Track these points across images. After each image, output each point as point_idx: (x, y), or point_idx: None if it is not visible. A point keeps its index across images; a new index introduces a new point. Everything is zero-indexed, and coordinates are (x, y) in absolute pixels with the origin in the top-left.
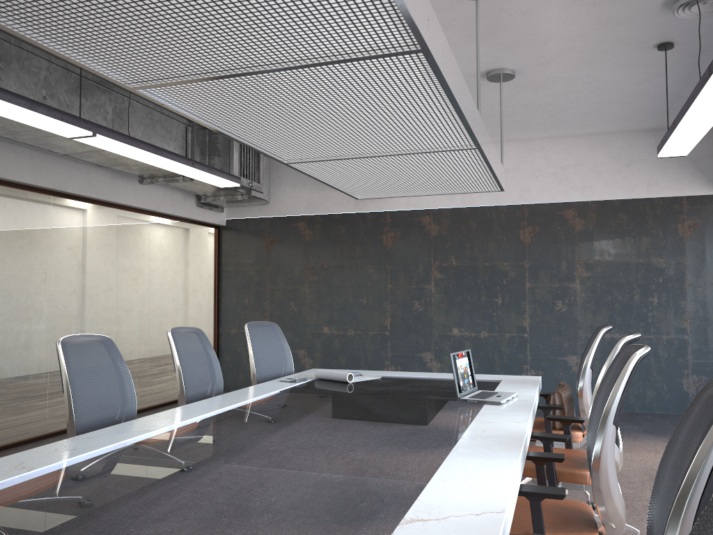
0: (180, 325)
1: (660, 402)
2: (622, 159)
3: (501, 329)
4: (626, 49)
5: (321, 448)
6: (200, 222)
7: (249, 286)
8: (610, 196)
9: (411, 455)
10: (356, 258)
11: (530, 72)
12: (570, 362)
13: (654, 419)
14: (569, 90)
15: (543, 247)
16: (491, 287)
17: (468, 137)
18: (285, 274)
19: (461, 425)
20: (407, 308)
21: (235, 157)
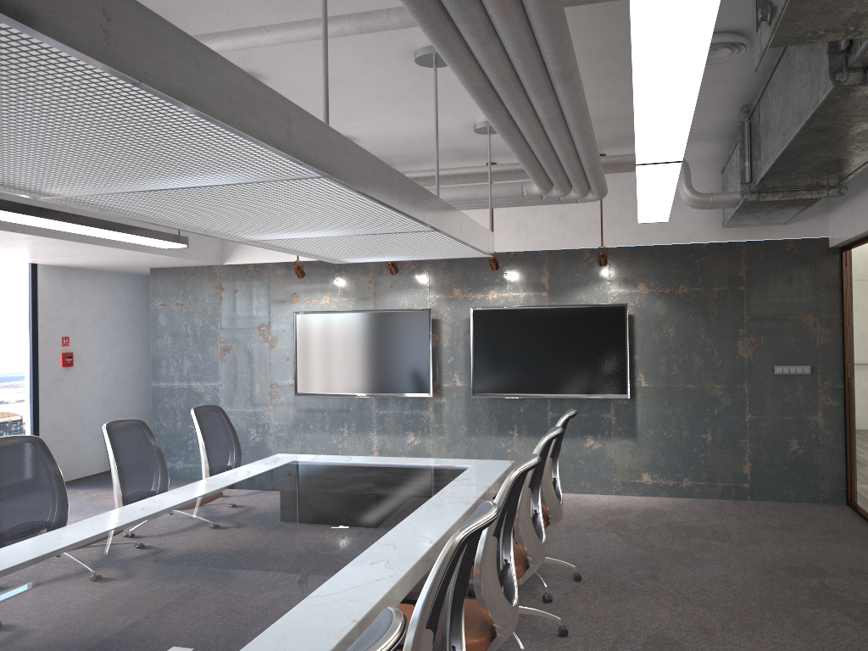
0: None
1: None
2: None
3: None
4: None
5: (121, 573)
6: None
7: None
8: None
9: (45, 567)
10: None
11: None
12: None
13: None
14: None
15: None
16: None
17: None
18: None
19: None
20: None
21: None
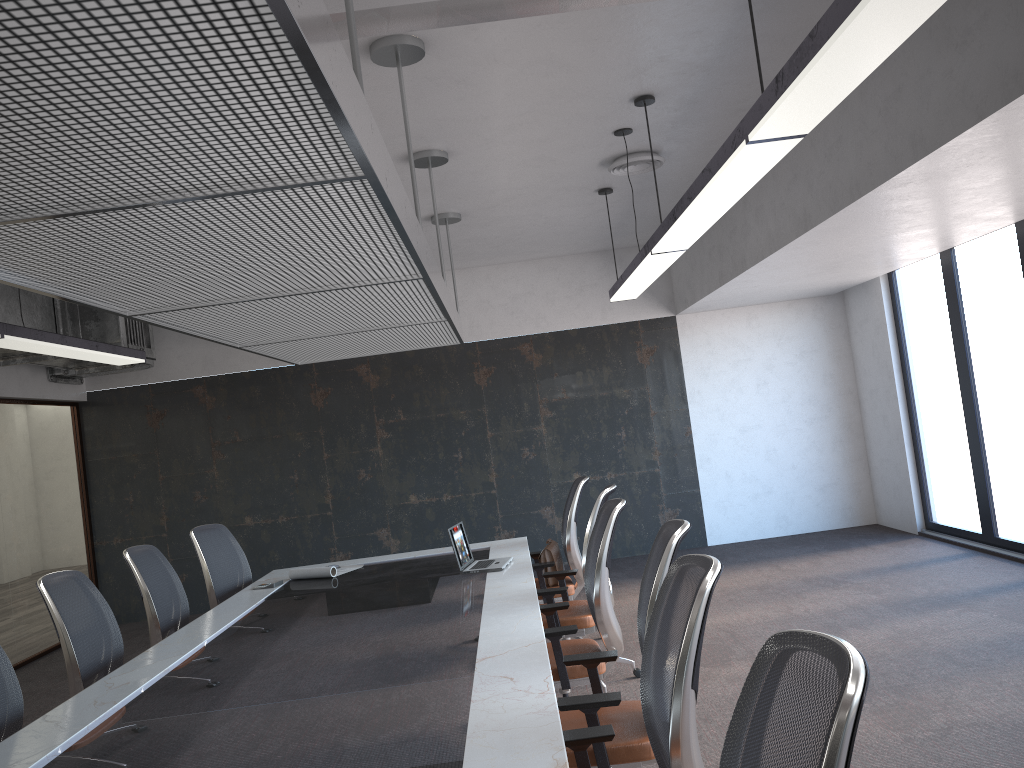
0: (45, 545)
1: (640, 543)
2: (573, 284)
3: (466, 488)
4: (569, 193)
5: (368, 634)
6: (53, 401)
7: (133, 478)
8: (566, 326)
9: (451, 623)
10: (278, 425)
11: (476, 214)
12: (545, 515)
13: (636, 561)
14: (515, 226)
15: (502, 389)
16: (449, 441)
17: (441, 313)
18: (183, 457)
19: (477, 594)
20: (352, 479)
21: (121, 320)
